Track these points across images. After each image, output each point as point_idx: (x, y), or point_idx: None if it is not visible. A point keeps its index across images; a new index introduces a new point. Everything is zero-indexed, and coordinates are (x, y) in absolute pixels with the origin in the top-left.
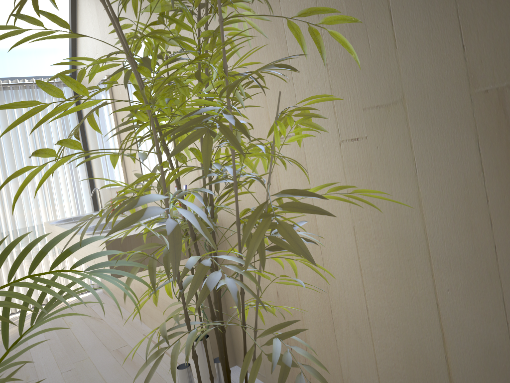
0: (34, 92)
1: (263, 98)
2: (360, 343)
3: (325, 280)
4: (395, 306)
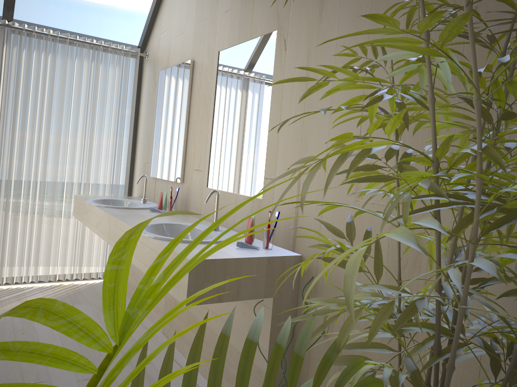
0: (99, 54)
1: None
2: None
3: None
4: None
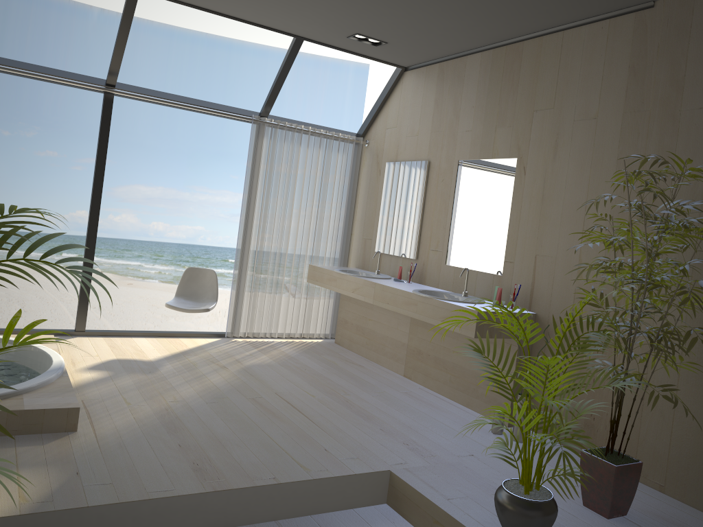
0: (331, 144)
1: (629, 254)
2: (662, 419)
3: (668, 375)
4: (698, 401)
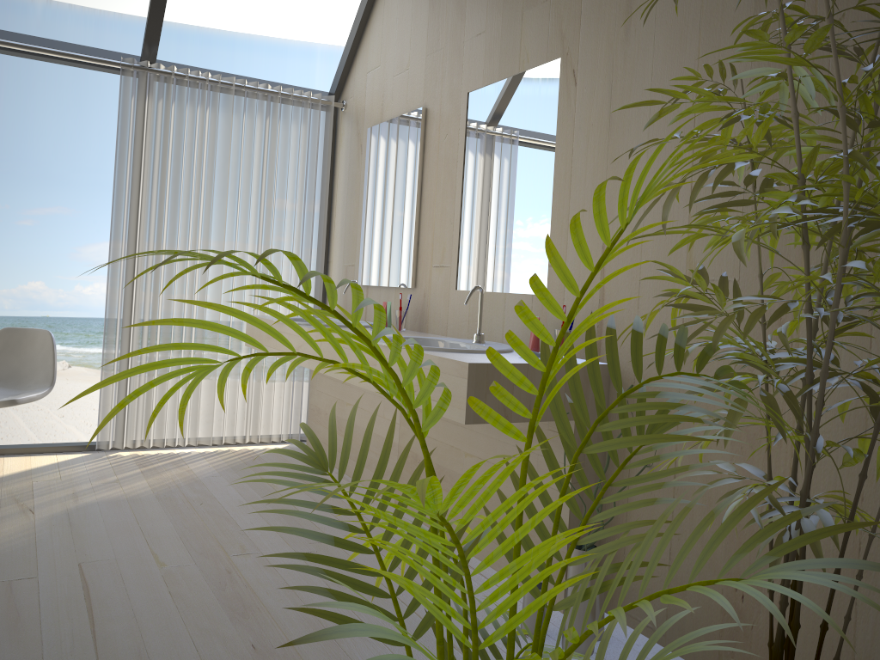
0: (277, 107)
1: None
2: None
3: None
4: None
